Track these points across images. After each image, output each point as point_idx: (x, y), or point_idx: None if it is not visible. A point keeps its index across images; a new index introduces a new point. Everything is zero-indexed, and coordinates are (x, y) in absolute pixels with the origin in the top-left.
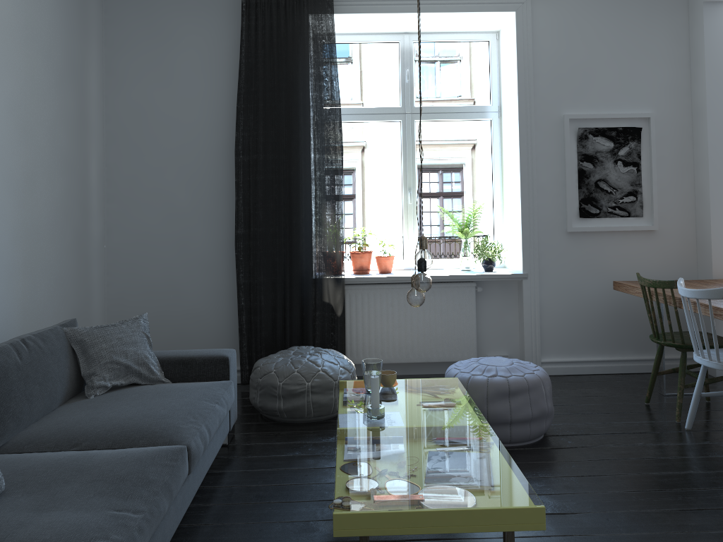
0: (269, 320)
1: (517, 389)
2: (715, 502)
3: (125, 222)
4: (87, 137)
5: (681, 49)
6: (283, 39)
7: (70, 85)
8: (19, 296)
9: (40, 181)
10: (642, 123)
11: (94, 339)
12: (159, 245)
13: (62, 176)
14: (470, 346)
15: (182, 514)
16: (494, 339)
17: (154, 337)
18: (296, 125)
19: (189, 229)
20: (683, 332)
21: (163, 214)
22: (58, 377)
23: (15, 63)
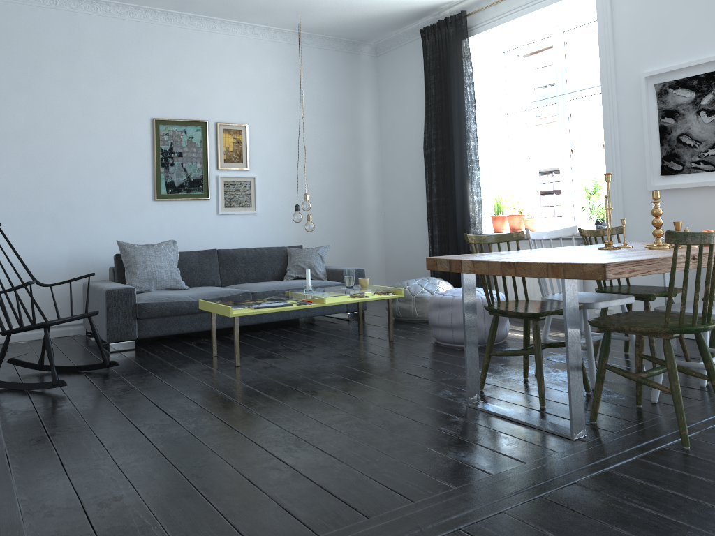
0: None
1: (443, 303)
2: (434, 377)
3: (389, 198)
4: (360, 149)
5: None
6: (442, 64)
7: (340, 122)
8: (295, 234)
9: (312, 177)
10: None
11: (294, 253)
12: (402, 212)
13: (333, 173)
14: None
15: (250, 321)
16: None
17: (402, 270)
18: (451, 124)
19: (414, 201)
20: (658, 287)
21: (403, 192)
22: (270, 268)
23: (288, 120)
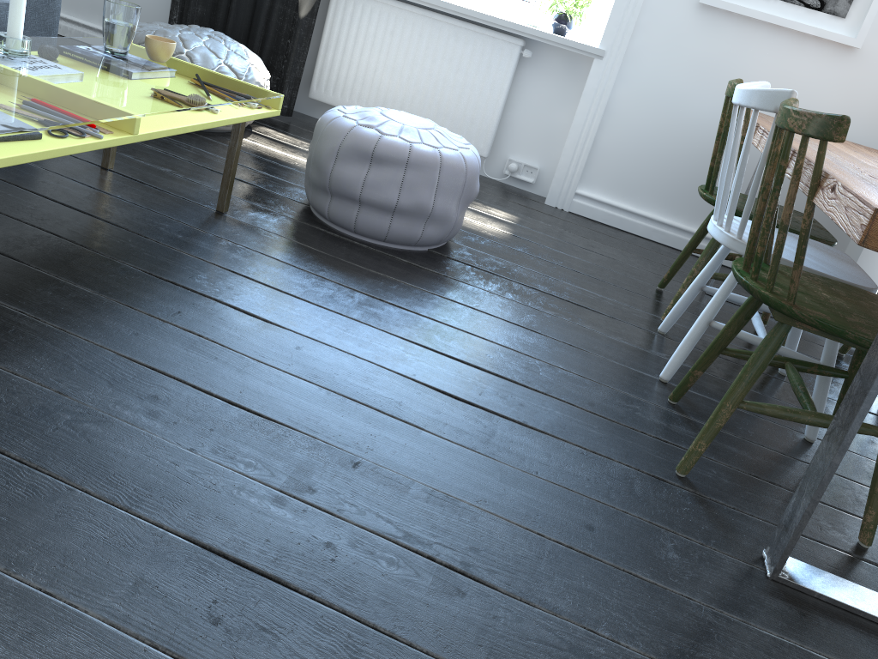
0: None
1: (387, 156)
2: (517, 409)
3: None
4: None
5: None
6: None
7: None
8: None
9: None
10: None
11: None
12: None
13: None
14: (483, 133)
15: None
16: (527, 139)
17: None
18: None
19: None
20: None
21: None
22: None
23: None
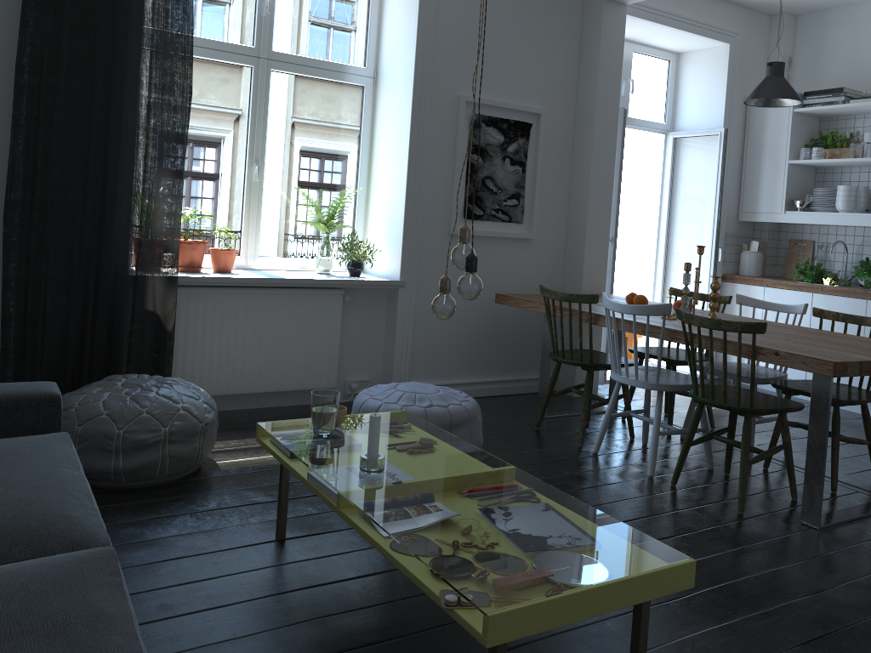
0: (56, 336)
1: (459, 420)
2: (678, 526)
3: None
4: None
5: (574, 45)
6: None
7: None
8: None
9: None
10: (532, 118)
11: None
12: None
13: None
14: (331, 369)
15: None
16: (356, 361)
17: None
18: (124, 44)
19: None
20: (575, 350)
21: None
22: None
23: None
